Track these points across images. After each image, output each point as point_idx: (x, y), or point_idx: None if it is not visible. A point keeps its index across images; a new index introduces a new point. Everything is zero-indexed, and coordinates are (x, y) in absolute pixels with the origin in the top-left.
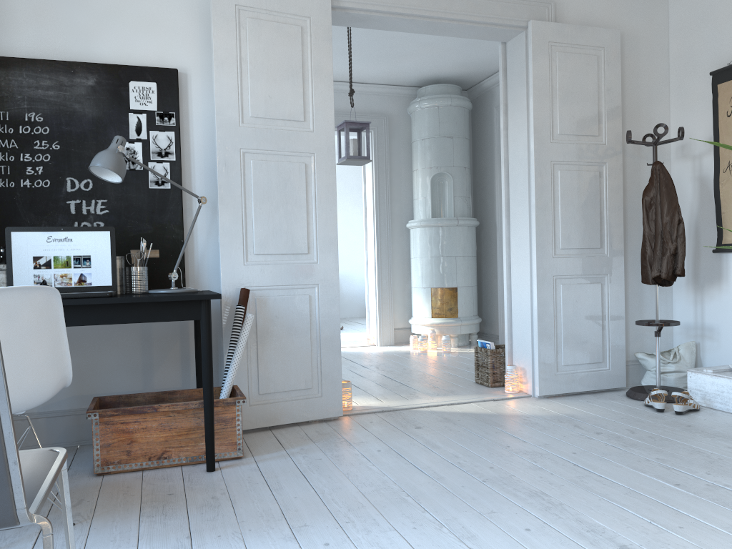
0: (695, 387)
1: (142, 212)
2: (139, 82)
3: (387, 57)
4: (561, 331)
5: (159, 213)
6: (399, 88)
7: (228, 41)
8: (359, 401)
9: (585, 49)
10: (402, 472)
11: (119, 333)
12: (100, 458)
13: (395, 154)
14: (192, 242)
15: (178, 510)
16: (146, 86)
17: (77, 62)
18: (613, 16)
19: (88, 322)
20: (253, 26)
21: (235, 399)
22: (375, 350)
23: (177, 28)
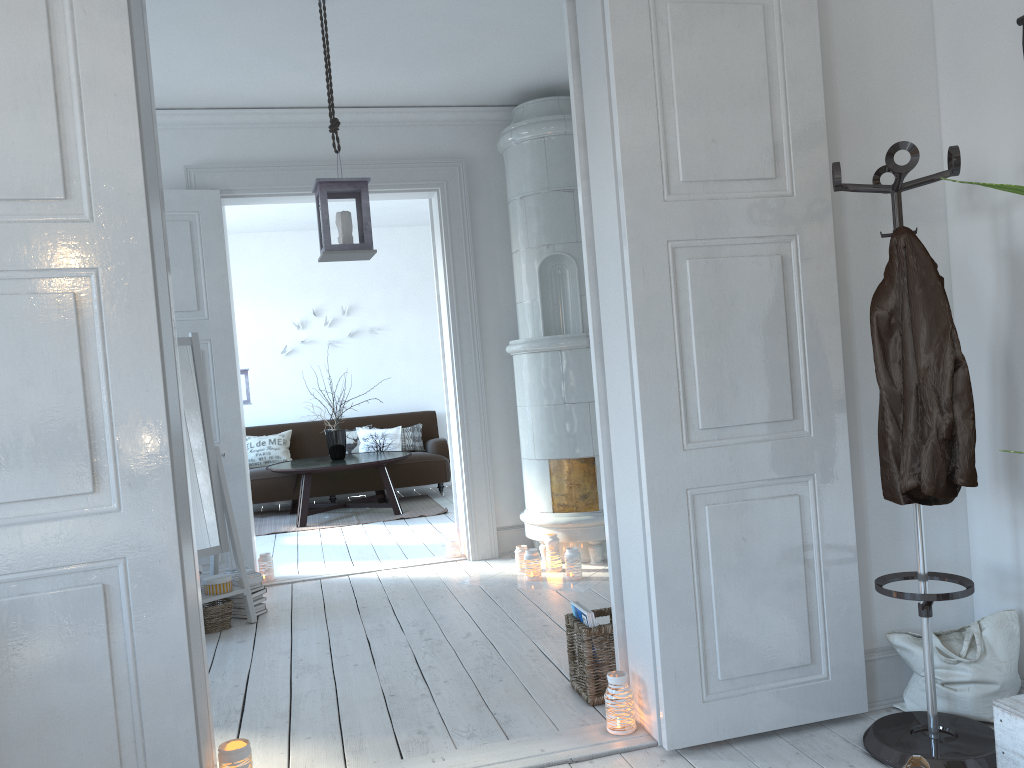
0: (1014, 748)
1: None
2: None
3: (431, 56)
4: (713, 606)
5: None
6: (482, 111)
7: None
8: (299, 762)
9: None
10: None
11: None
12: None
13: (484, 226)
14: None
15: None
16: None
17: None
18: None
19: None
20: None
21: None
22: (456, 574)
23: None
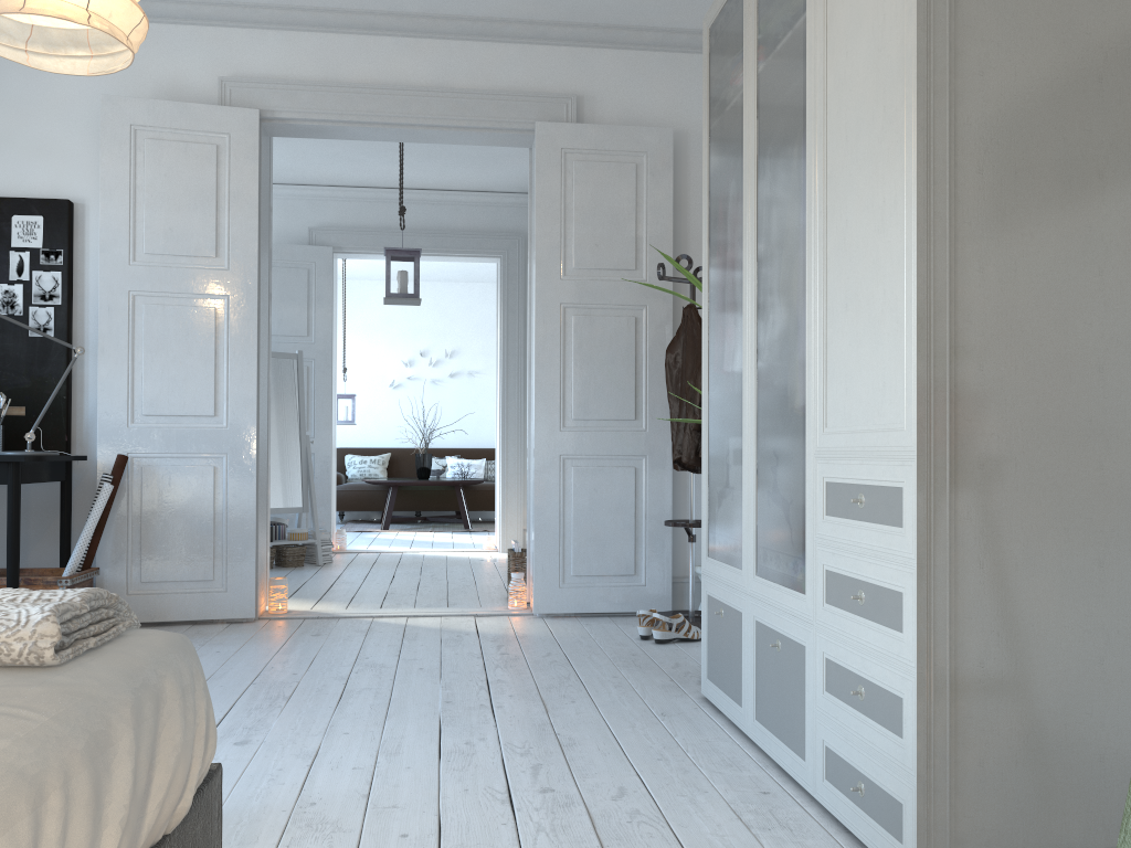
0: None
1: (20, 364)
2: (23, 216)
3: (489, 159)
4: (571, 529)
5: (39, 365)
6: None
7: (119, 166)
8: (319, 607)
9: (617, 156)
10: None
11: None
12: None
13: None
14: (82, 399)
15: None
16: (31, 220)
17: None
18: (673, 108)
19: None
20: (152, 148)
21: (57, 579)
22: (482, 557)
23: (76, 153)
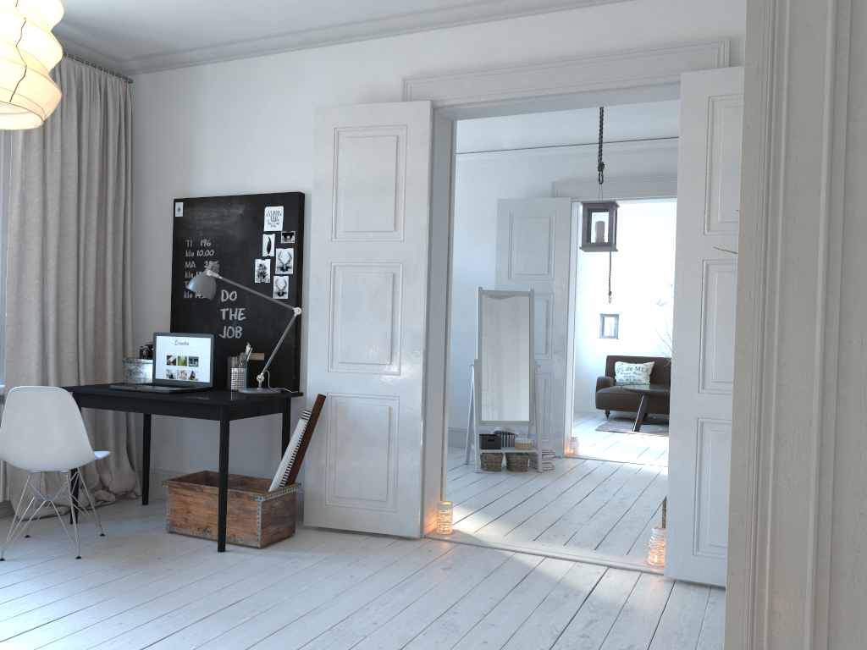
0: None
1: (267, 319)
2: (271, 207)
3: None
4: (708, 496)
5: (279, 320)
6: None
7: (326, 163)
8: (486, 528)
9: None
10: (309, 599)
11: (252, 420)
12: (170, 519)
13: None
14: (307, 346)
15: (134, 569)
16: (276, 210)
17: (233, 196)
18: None
19: (154, 411)
20: (349, 145)
21: (254, 495)
22: None
23: (306, 154)
